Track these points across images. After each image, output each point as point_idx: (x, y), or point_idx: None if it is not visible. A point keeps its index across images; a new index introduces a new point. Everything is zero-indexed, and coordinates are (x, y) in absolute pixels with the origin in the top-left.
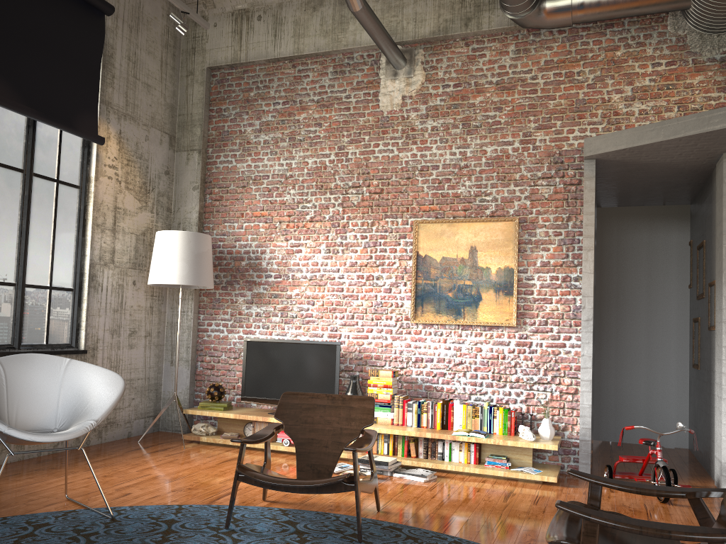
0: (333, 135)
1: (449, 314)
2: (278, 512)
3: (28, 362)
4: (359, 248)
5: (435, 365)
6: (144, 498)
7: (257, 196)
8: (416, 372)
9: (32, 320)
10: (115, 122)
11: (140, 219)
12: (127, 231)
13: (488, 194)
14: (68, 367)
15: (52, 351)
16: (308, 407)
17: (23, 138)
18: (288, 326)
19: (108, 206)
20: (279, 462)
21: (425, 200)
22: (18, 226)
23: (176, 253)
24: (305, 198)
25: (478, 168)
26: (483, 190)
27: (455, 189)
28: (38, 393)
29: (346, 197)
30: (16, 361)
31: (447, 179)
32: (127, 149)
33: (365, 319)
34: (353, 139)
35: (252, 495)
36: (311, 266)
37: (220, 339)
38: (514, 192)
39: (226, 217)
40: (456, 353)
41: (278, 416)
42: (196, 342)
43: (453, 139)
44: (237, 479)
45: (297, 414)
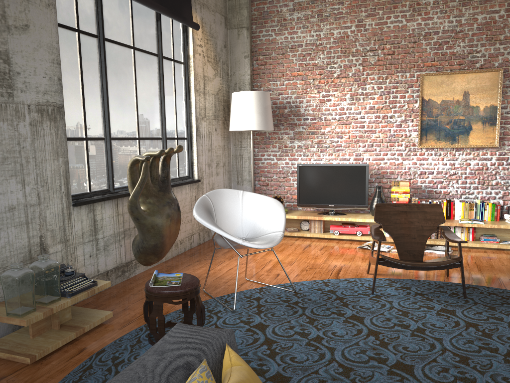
0: (353, 11)
1: (447, 141)
2: (388, 281)
3: (220, 195)
4: (376, 96)
5: (435, 176)
6: (292, 276)
7: (293, 61)
8: (421, 181)
9: (170, 162)
10: (199, 11)
11: (215, 83)
12: (210, 93)
13: (478, 52)
14: (243, 196)
15: (185, 182)
16: (394, 213)
17: (155, 30)
18: (323, 154)
19: (200, 76)
20: (339, 246)
21: (428, 58)
22: (159, 96)
23: (252, 108)
24: (332, 61)
25: (471, 32)
26: (474, 49)
27: (452, 49)
28: (229, 215)
29: (365, 59)
30: (215, 195)
31: (445, 42)
32: (206, 31)
33: (381, 147)
34: (369, 13)
35: (355, 270)
36: (339, 111)
37: (272, 165)
38: (499, 49)
39: (270, 77)
40: (450, 167)
41: (377, 220)
42: (253, 168)
43: (451, 10)
44: (378, 263)
45: (388, 218)
